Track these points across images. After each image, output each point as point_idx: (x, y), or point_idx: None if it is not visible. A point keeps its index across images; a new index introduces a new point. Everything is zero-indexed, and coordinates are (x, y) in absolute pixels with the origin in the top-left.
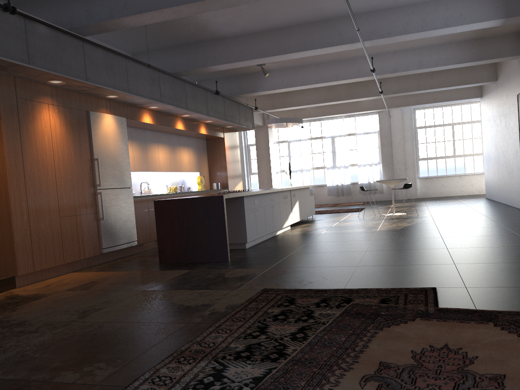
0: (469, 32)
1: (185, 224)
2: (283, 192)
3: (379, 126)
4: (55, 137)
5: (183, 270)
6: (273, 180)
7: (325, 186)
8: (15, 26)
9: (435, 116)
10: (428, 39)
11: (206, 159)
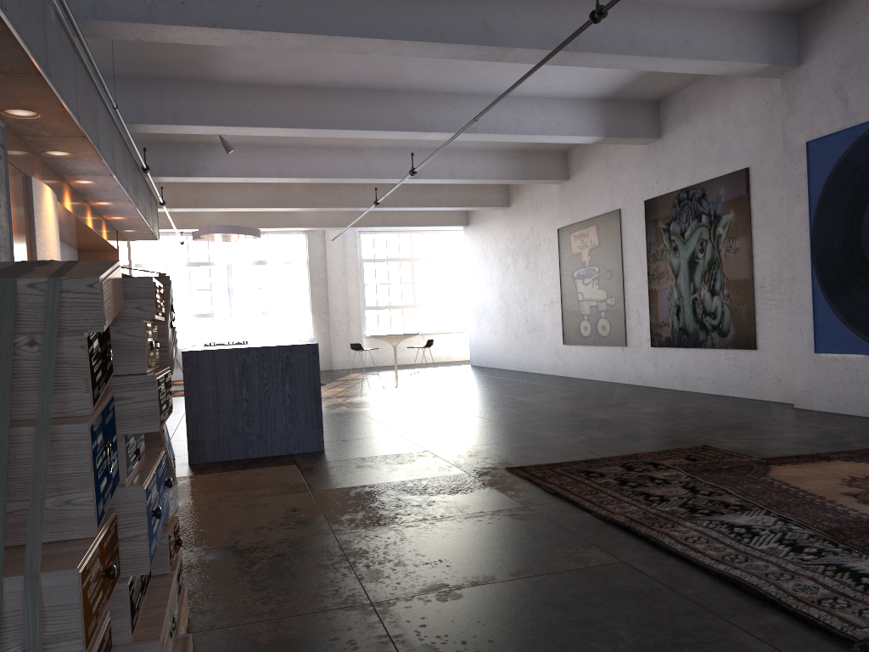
0: (521, 141)
1: (245, 392)
2: None
3: (306, 252)
4: None
5: (281, 466)
6: None
7: None
8: (38, 0)
9: (389, 245)
10: (472, 141)
11: None
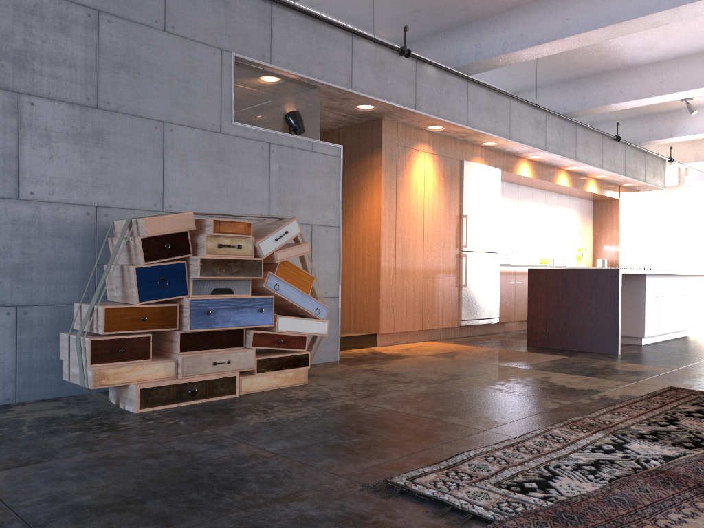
0: None
1: (564, 301)
2: (703, 278)
3: None
4: (427, 188)
5: (558, 355)
6: (686, 264)
7: None
8: (407, 69)
9: None
10: None
11: (591, 226)
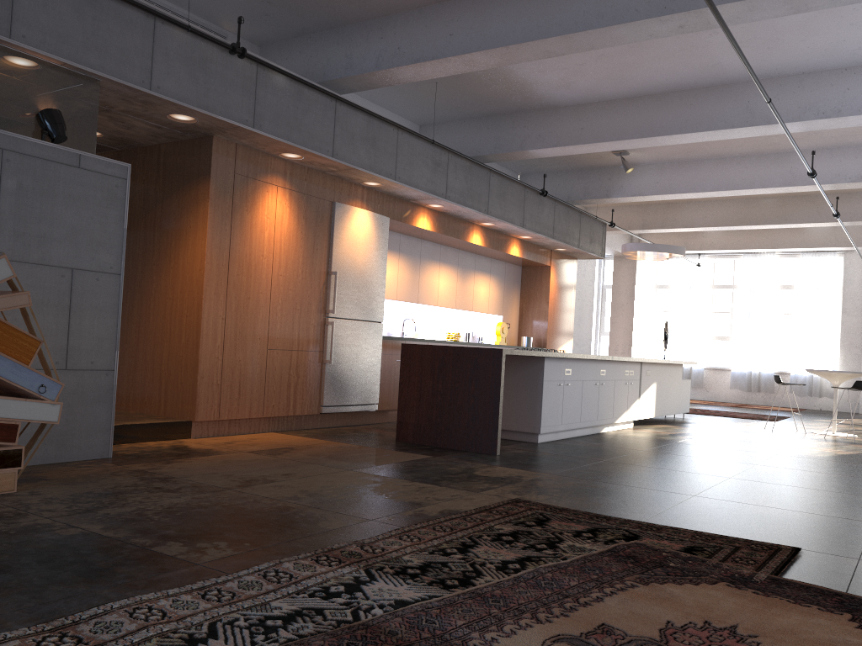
0: None
1: (440, 386)
2: (626, 364)
3: (842, 277)
4: (280, 234)
5: (421, 455)
6: (635, 347)
7: (727, 371)
8: (243, 74)
9: None
10: None
11: (518, 297)
